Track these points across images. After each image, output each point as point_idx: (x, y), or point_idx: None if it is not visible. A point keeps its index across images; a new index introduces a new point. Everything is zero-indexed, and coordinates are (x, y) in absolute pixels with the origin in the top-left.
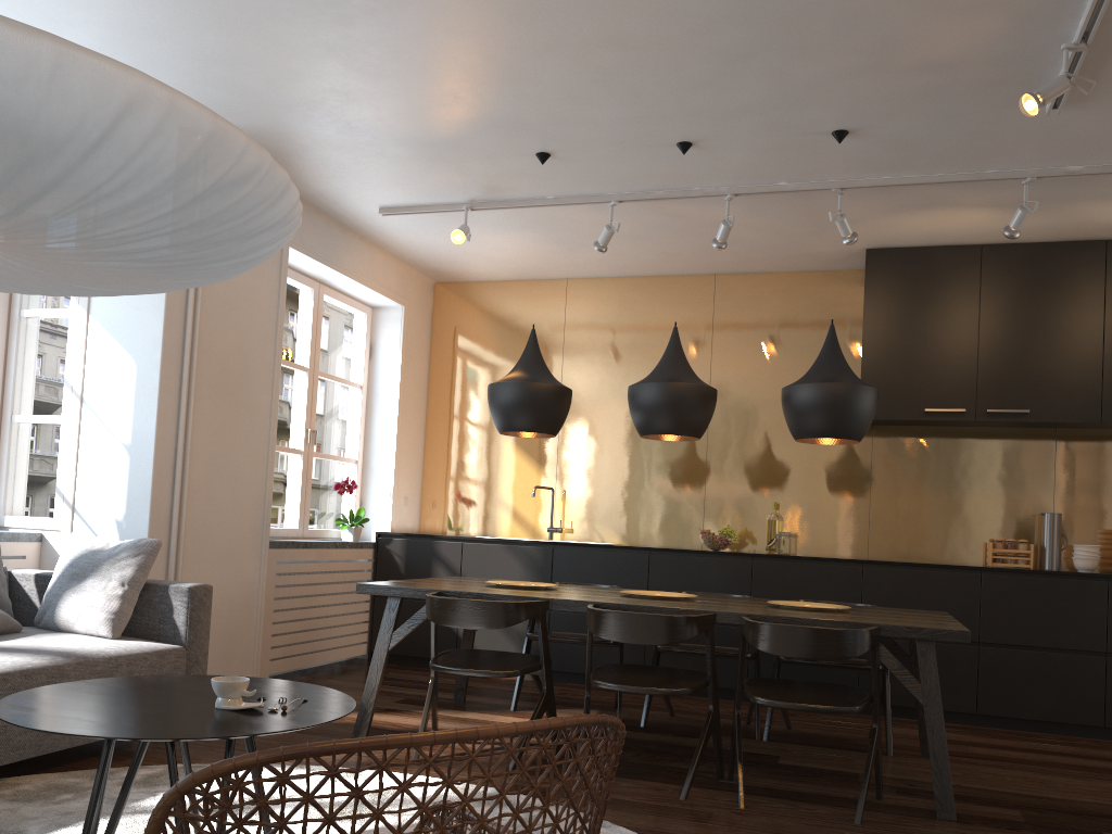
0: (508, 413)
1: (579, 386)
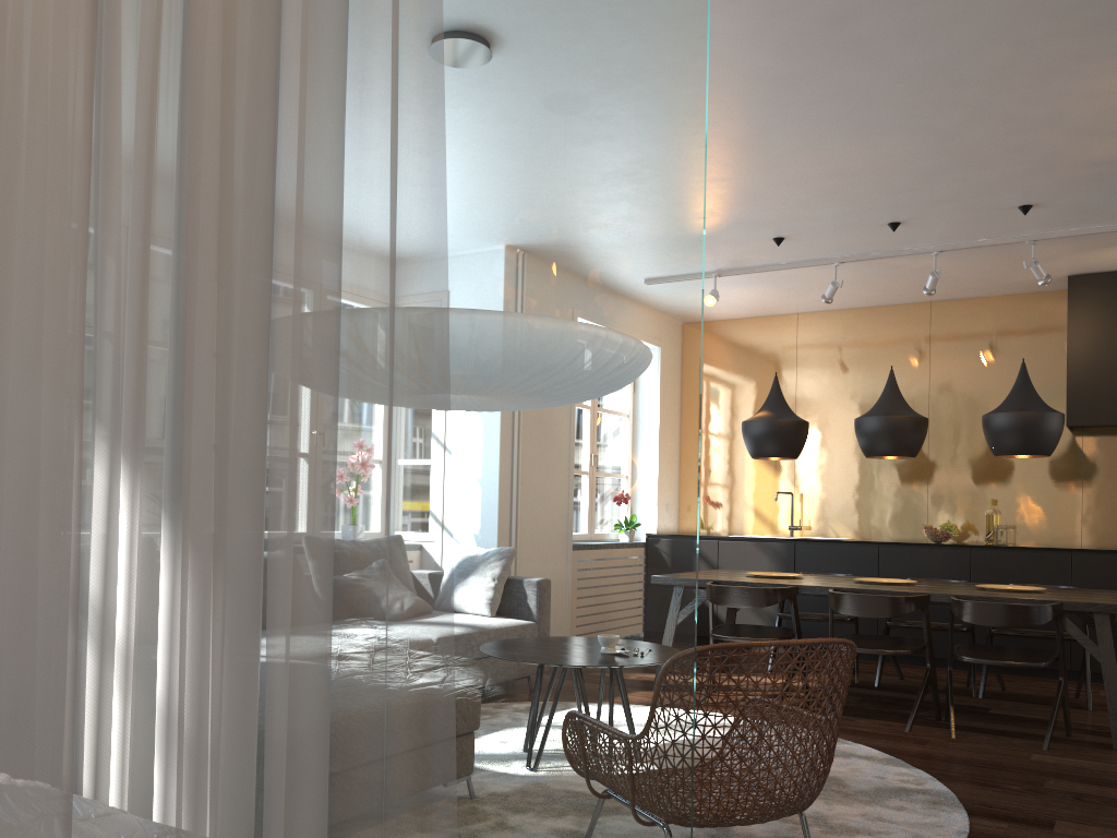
0: (759, 443)
1: (811, 404)
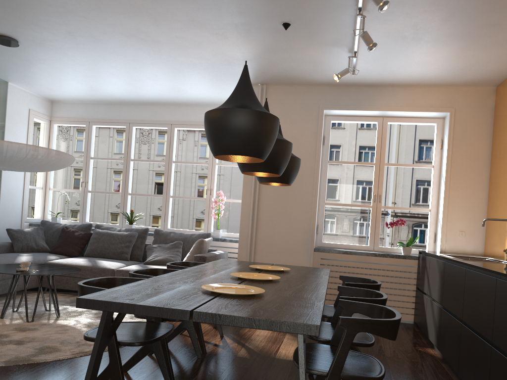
0: None
1: None
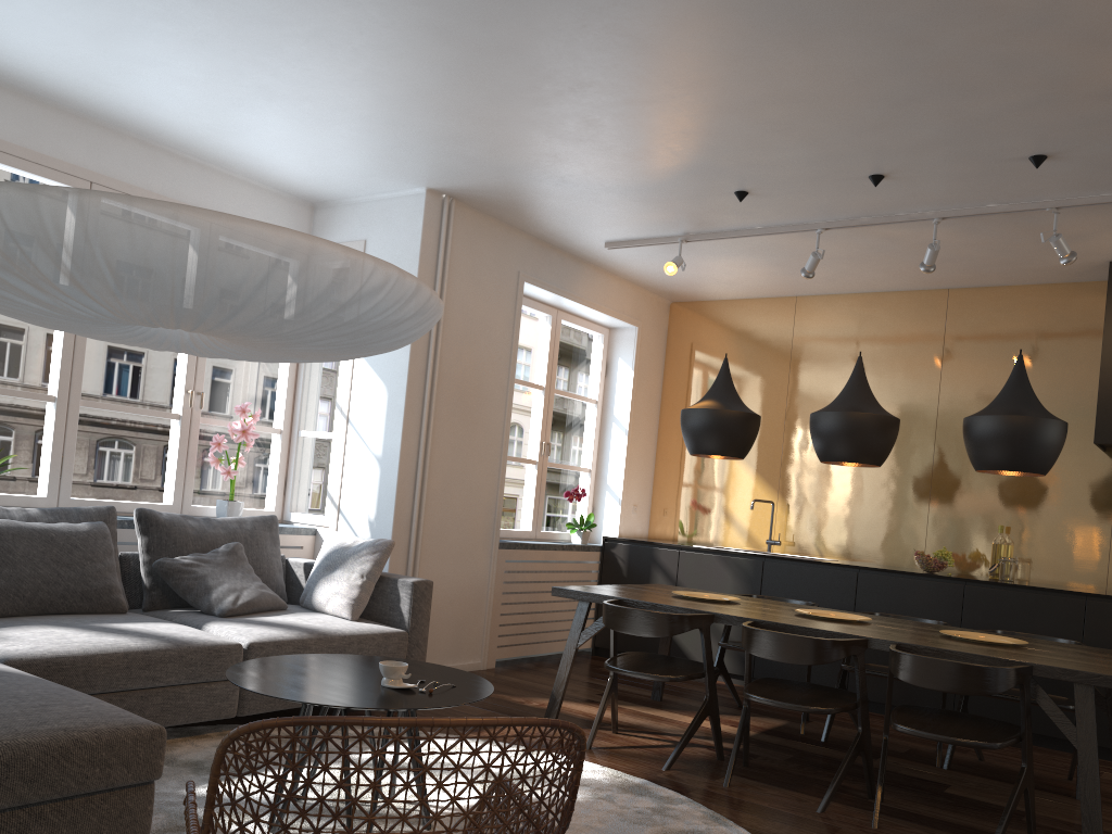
0: (696, 437)
1: (804, 402)
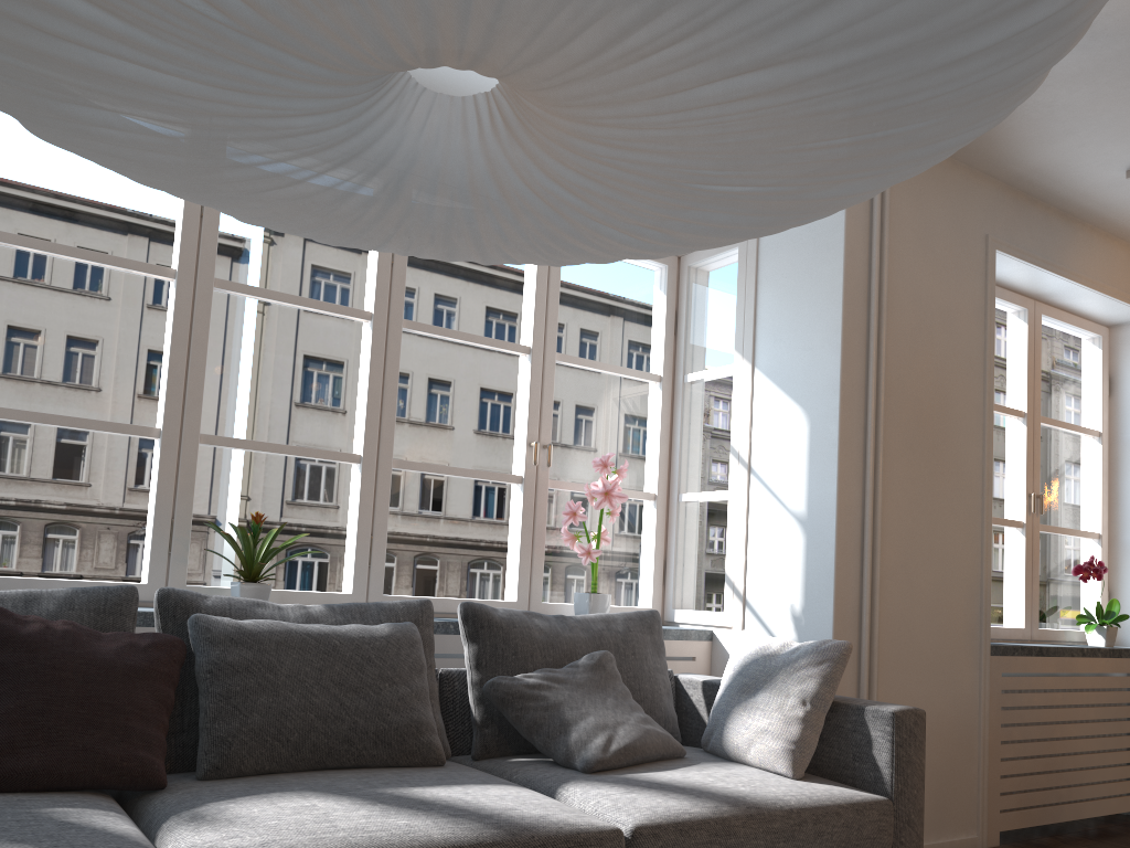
0: None
1: None
